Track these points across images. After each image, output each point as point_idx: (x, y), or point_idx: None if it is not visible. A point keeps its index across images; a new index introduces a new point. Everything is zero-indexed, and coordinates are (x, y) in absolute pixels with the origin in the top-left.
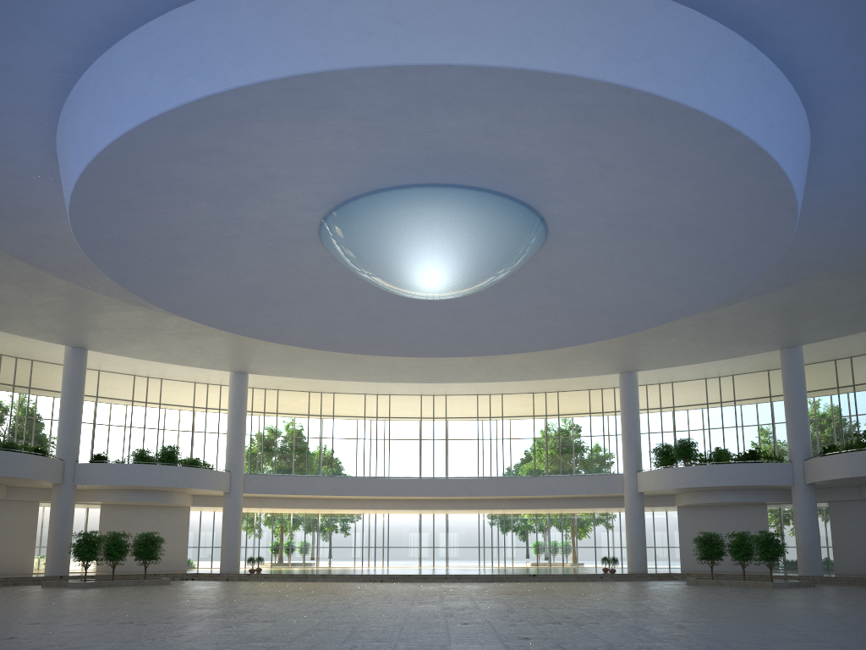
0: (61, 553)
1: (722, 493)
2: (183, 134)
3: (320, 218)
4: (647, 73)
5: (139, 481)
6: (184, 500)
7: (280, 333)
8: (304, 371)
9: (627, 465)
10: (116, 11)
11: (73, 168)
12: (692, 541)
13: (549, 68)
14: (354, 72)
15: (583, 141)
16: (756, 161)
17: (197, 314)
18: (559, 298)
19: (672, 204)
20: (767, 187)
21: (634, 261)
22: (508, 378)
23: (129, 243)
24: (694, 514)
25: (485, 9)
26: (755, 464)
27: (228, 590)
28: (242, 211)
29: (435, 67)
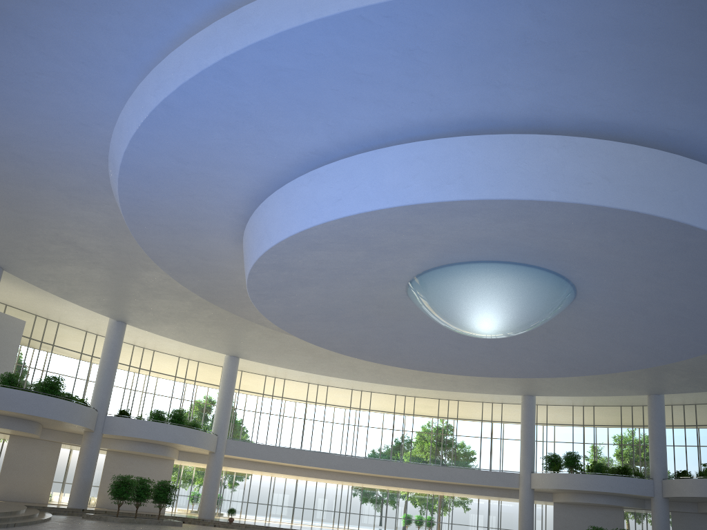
0: (85, 490)
1: (596, 496)
2: (411, 215)
3: (422, 271)
4: None
5: (157, 436)
6: (175, 454)
7: (326, 340)
8: (284, 361)
9: (524, 466)
10: (390, 128)
11: (303, 220)
12: None
13: (693, 223)
14: (571, 204)
15: (659, 260)
16: None
17: (280, 319)
18: (545, 345)
19: (679, 302)
20: None
21: (619, 330)
22: (437, 388)
23: (285, 268)
24: (566, 509)
25: (662, 181)
26: (628, 478)
27: None
28: (379, 259)
29: (625, 211)
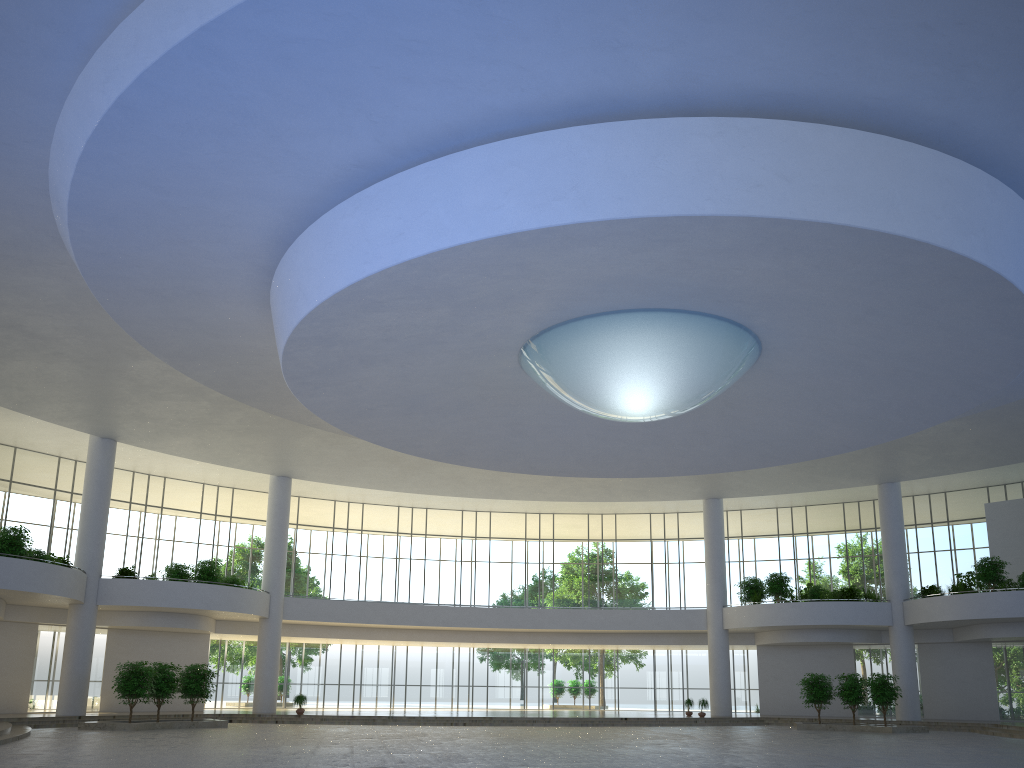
0: (79, 688)
1: (814, 631)
2: (508, 250)
3: (538, 331)
4: (980, 245)
5: (179, 602)
6: (210, 626)
7: (411, 442)
8: (358, 478)
9: (713, 598)
10: (466, 121)
11: (352, 268)
12: (772, 682)
13: (910, 234)
14: (736, 219)
15: (871, 291)
16: (1021, 324)
17: (340, 417)
18: (725, 425)
19: (905, 350)
20: (1012, 345)
21: (826, 396)
22: (583, 498)
23: (336, 342)
24: (775, 653)
25: (863, 175)
26: (856, 602)
27: (328, 733)
28: (473, 319)
29: (813, 223)
